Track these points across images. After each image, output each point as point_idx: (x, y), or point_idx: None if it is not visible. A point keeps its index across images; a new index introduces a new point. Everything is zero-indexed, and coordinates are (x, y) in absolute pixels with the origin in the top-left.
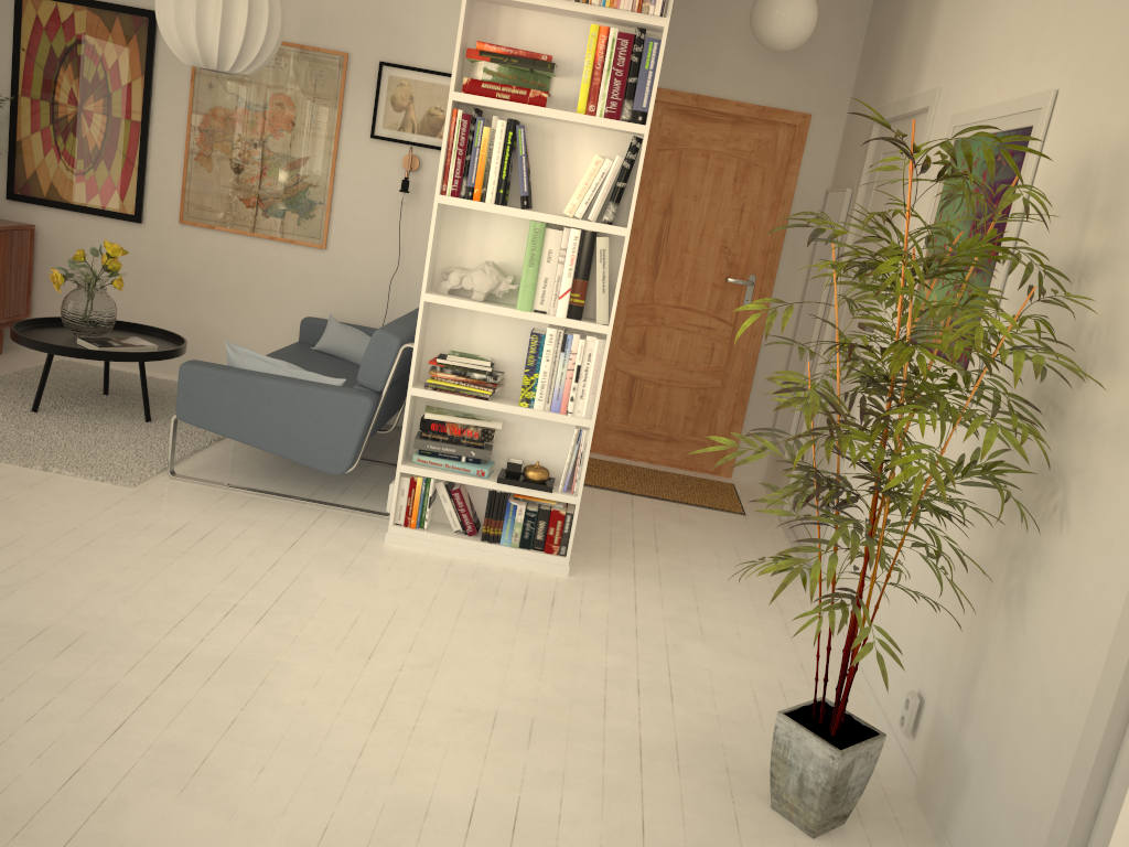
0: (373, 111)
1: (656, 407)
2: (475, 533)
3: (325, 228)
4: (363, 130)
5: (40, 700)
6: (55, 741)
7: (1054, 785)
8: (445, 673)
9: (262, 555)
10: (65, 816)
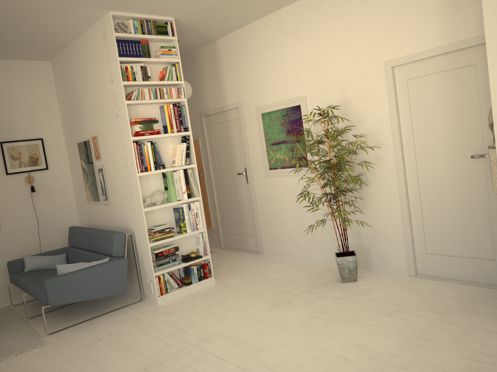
0: (3, 163)
1: None
2: (183, 285)
3: None
4: (1, 173)
5: (191, 371)
6: (218, 369)
7: (399, 231)
8: (246, 308)
9: (139, 325)
10: (259, 369)
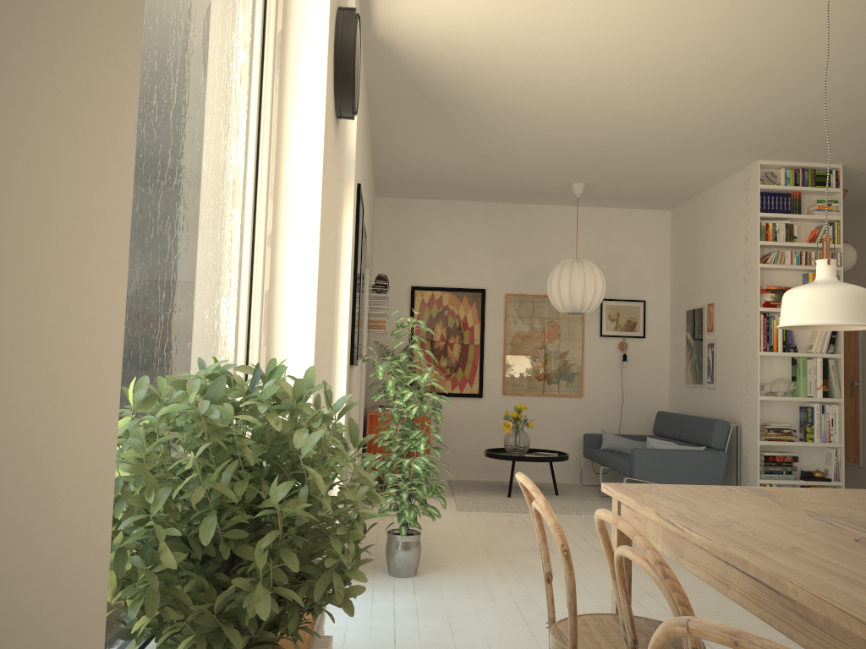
0: (599, 323)
1: None
2: None
3: (581, 386)
4: (595, 333)
5: None
6: None
7: None
8: None
9: None
10: None
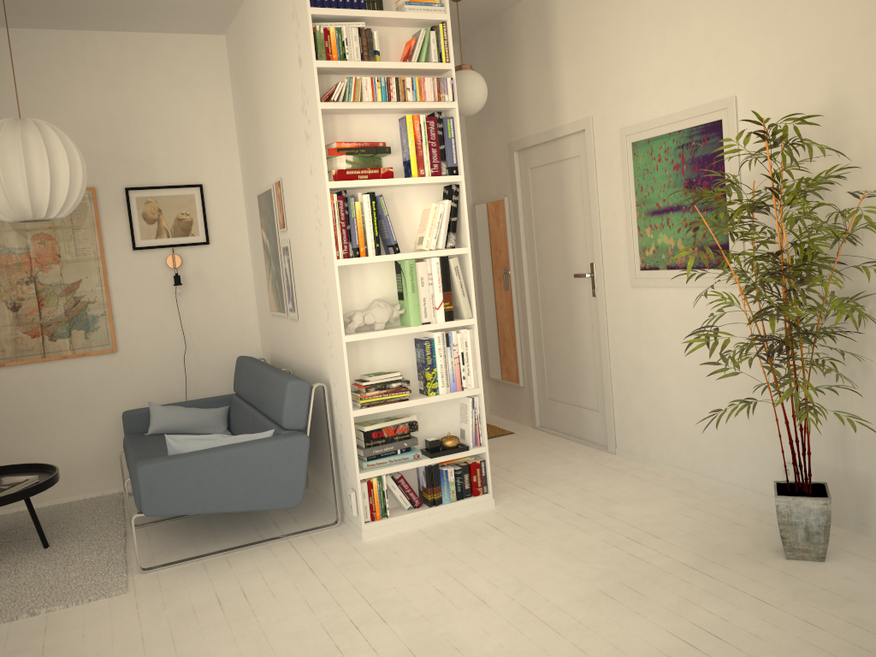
0: (129, 229)
1: None
2: (422, 503)
3: (112, 334)
4: (124, 246)
5: None
6: None
7: None
8: (537, 587)
9: (305, 585)
10: None
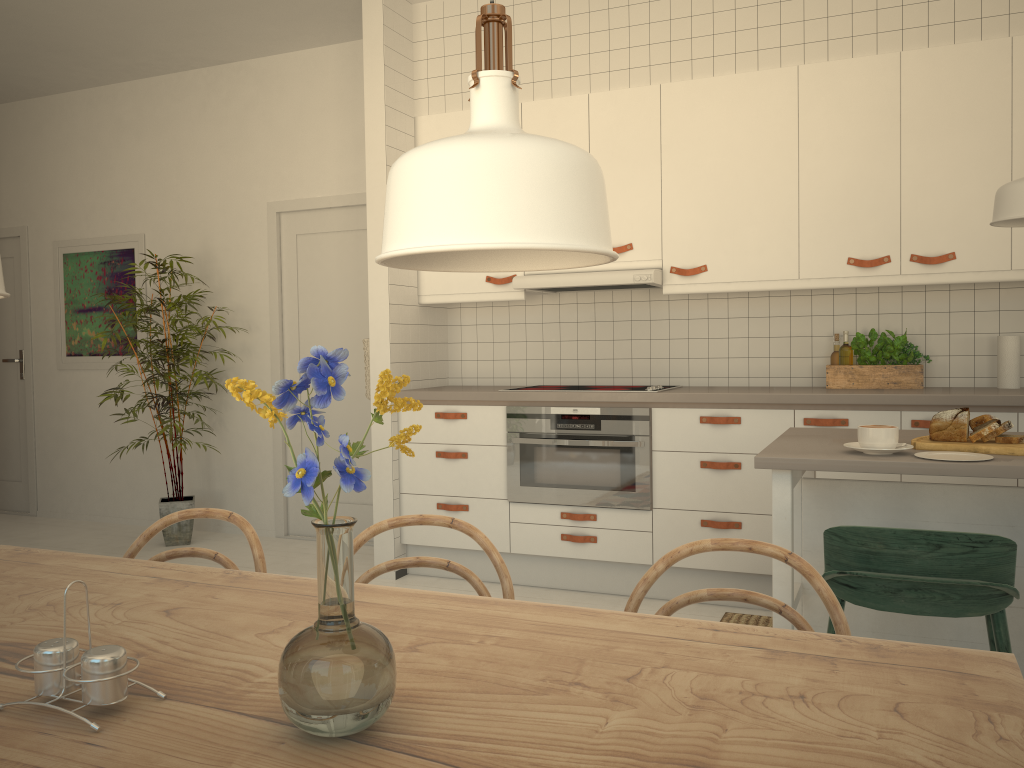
0: None
1: None
2: None
3: None
4: None
5: None
6: None
7: (268, 466)
8: None
9: None
10: None
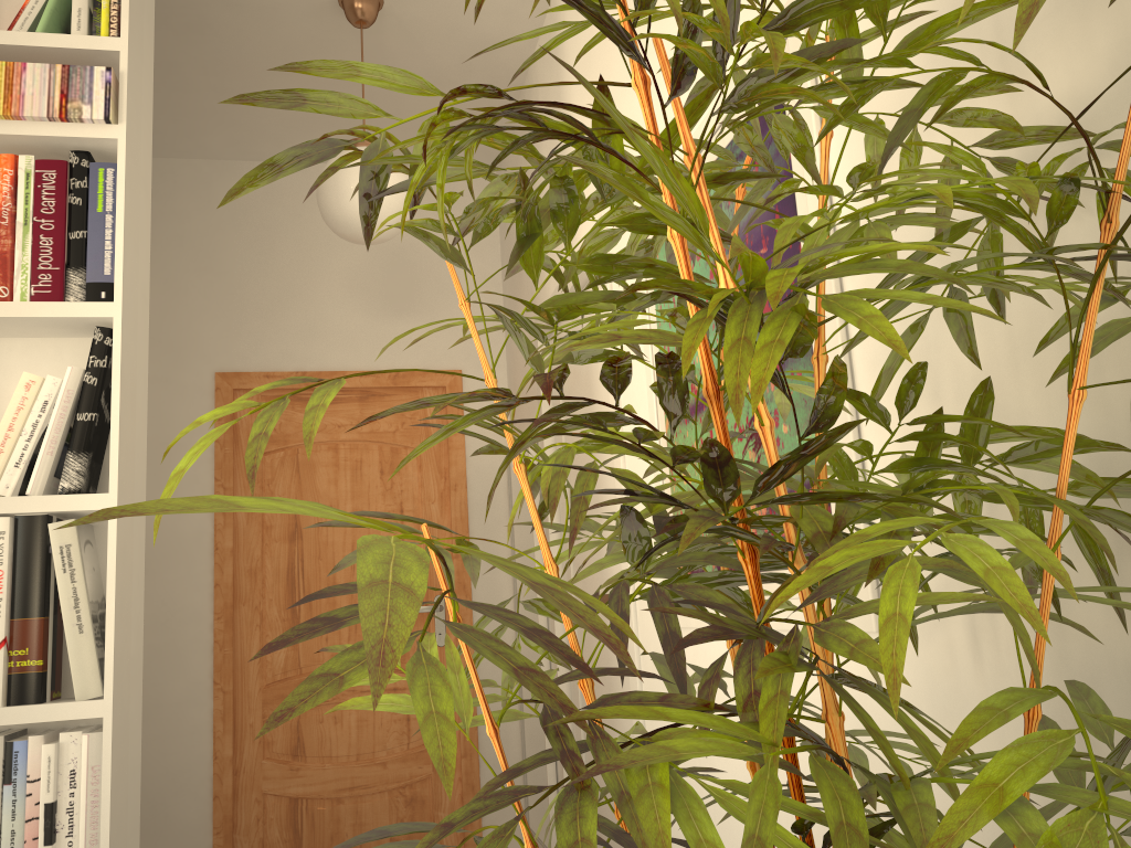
0: None
1: (342, 837)
2: None
3: None
4: None
5: None
6: None
7: None
8: None
9: None
10: None
